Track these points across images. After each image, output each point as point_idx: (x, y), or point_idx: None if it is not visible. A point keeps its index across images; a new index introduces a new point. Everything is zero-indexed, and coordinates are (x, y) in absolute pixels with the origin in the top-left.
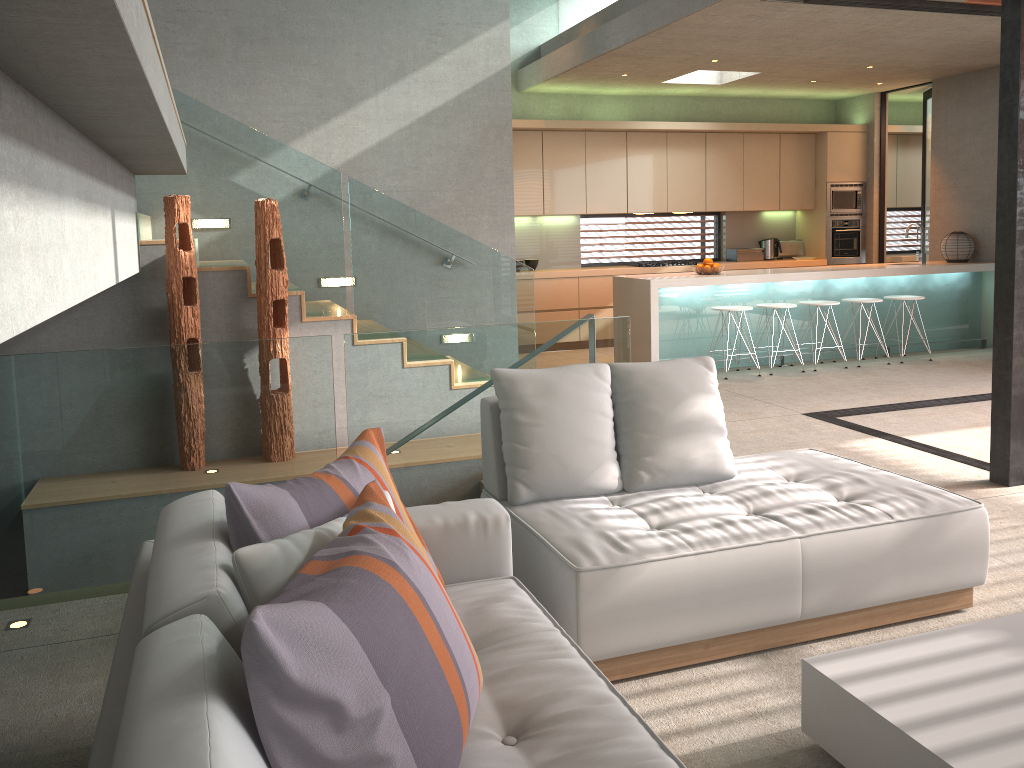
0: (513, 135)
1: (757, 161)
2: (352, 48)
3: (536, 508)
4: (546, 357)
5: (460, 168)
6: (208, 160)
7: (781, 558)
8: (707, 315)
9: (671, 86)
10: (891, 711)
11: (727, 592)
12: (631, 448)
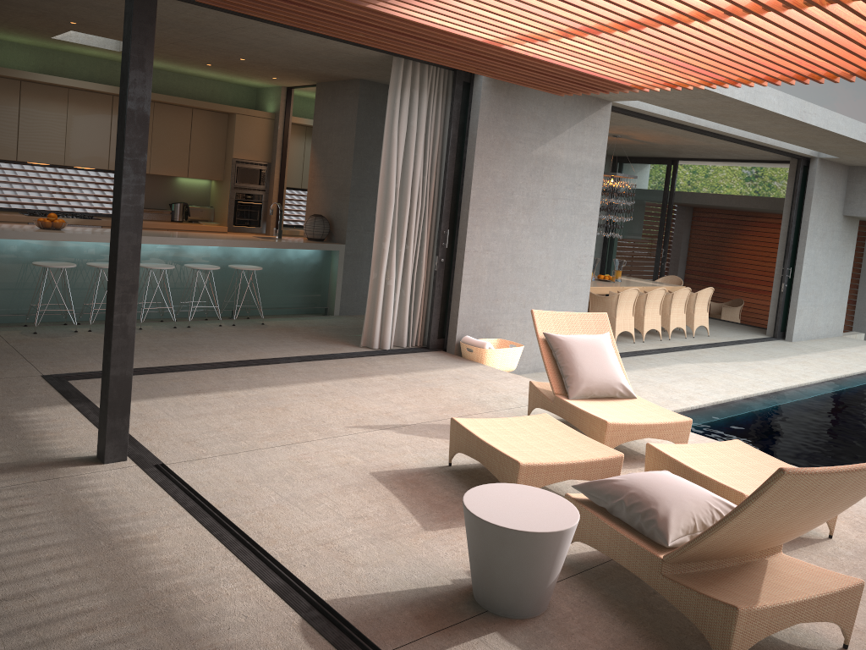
0: None
1: (167, 130)
2: None
3: None
4: None
5: None
6: None
7: None
8: (39, 269)
9: (69, 44)
10: None
11: None
12: None
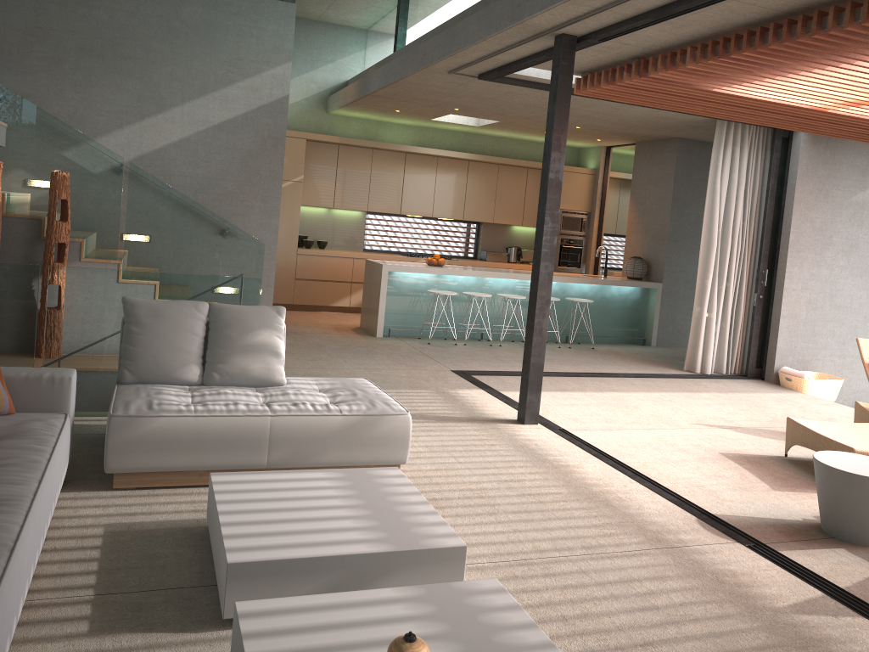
0: (315, 145)
1: (508, 187)
2: (167, 69)
3: (132, 386)
4: (196, 298)
5: (242, 165)
6: (24, 138)
7: (255, 426)
8: (428, 296)
9: (441, 123)
10: (223, 496)
11: (214, 442)
12: (211, 357)
